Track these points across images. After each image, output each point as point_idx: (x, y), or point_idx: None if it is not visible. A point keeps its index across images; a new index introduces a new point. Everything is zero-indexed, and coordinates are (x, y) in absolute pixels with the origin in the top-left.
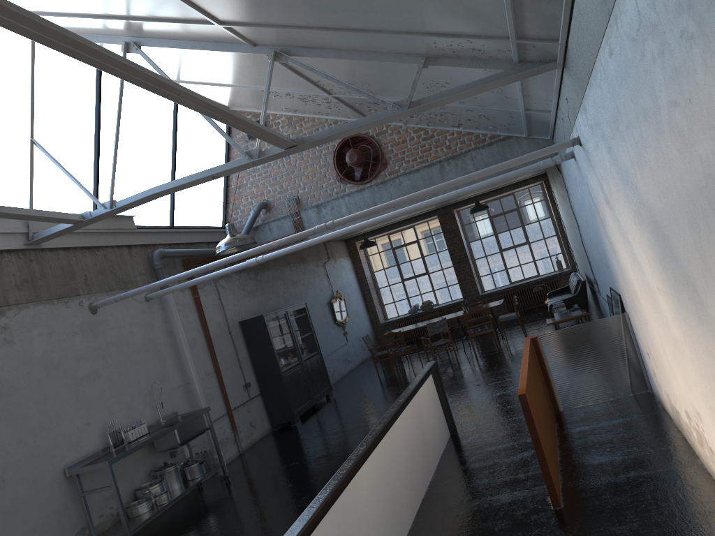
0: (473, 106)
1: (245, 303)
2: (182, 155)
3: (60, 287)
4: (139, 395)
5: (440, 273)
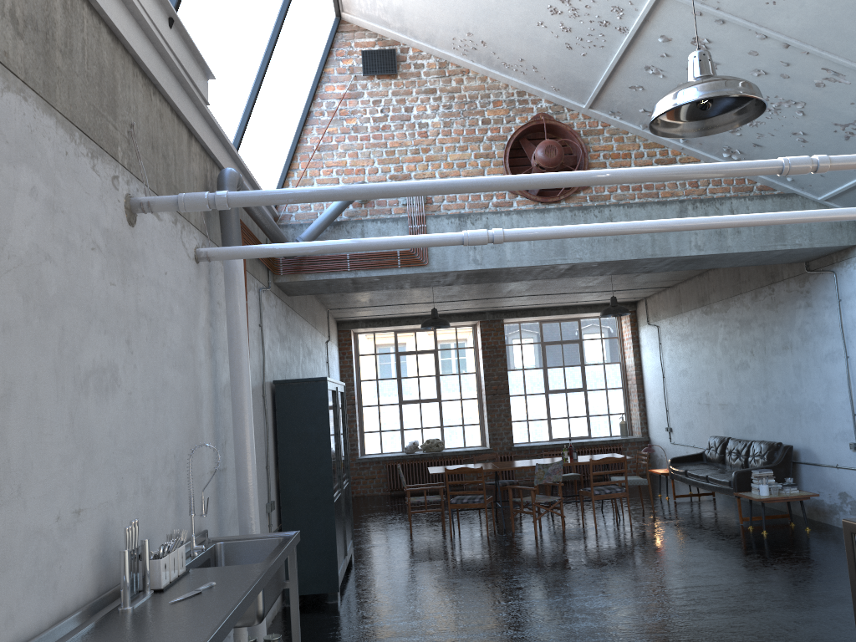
0: None
1: (277, 353)
2: (284, 34)
3: (90, 108)
4: (164, 468)
5: (458, 404)
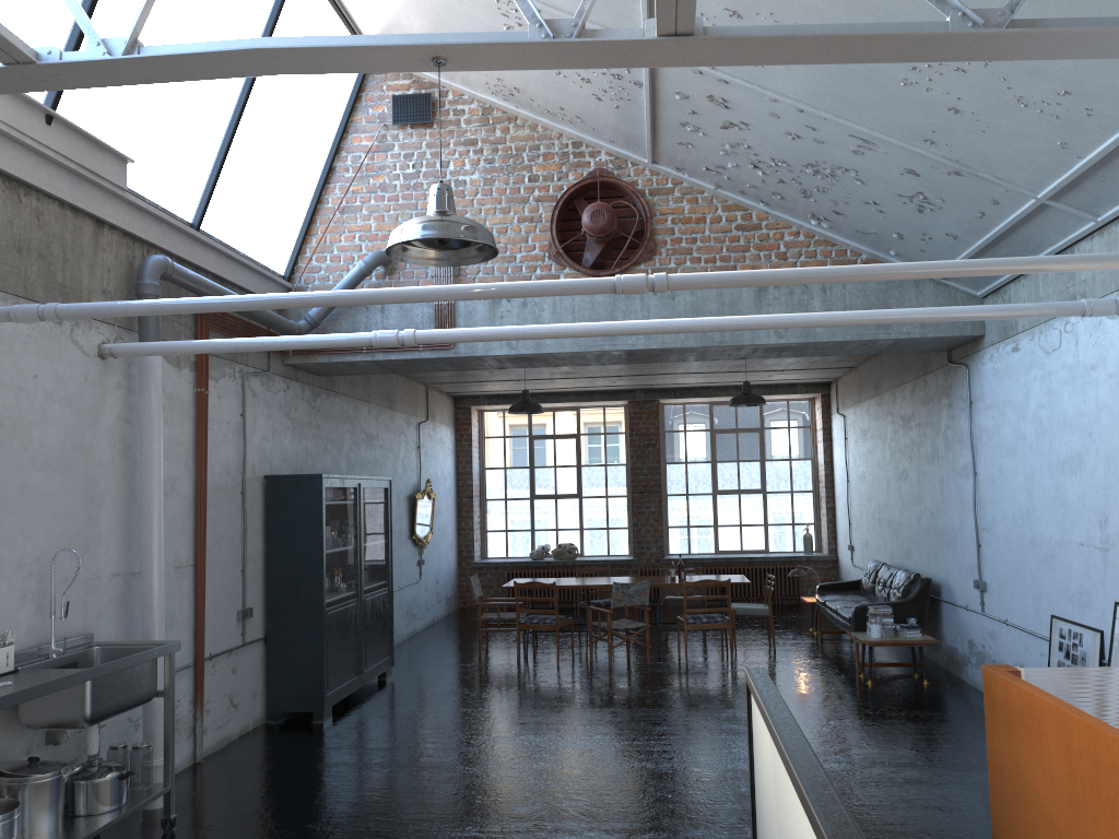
0: (943, 158)
1: (283, 444)
2: (263, 92)
3: None
4: (16, 570)
5: (602, 502)
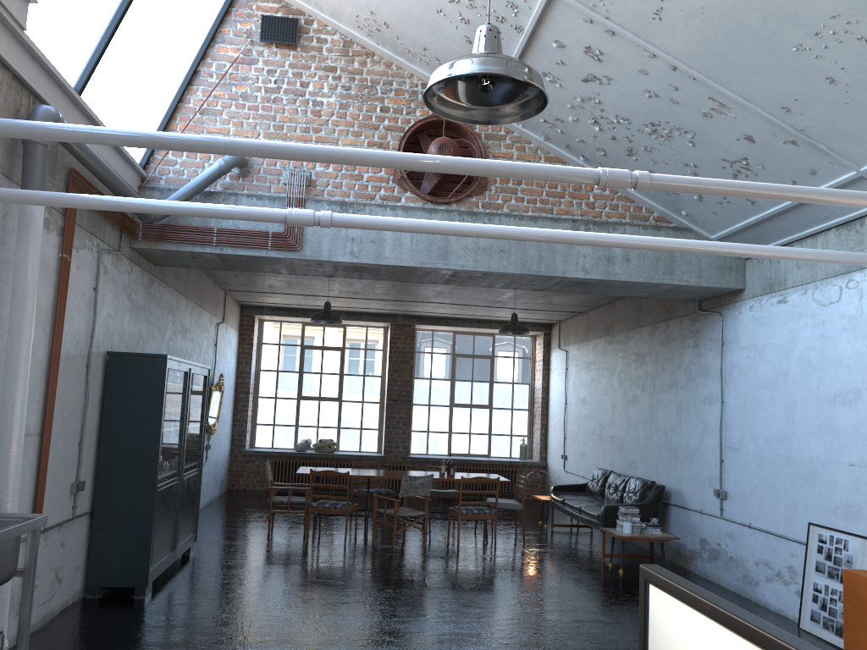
0: (789, 127)
1: (123, 323)
2: None
3: None
4: None
5: (358, 406)
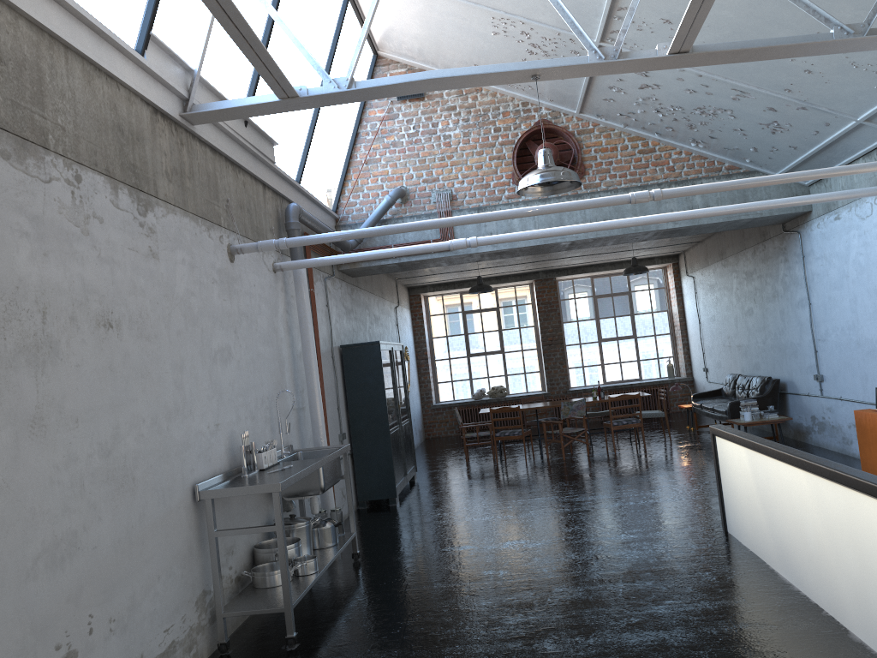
0: (795, 100)
1: (343, 324)
2: None
3: (205, 202)
4: (261, 405)
5: (519, 354)
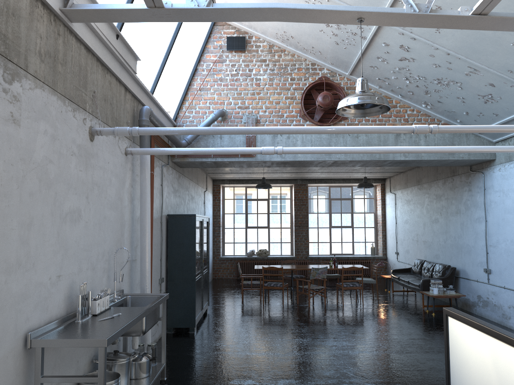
0: (513, 79)
1: (171, 199)
2: (181, 31)
3: (73, 88)
4: (102, 258)
5: (279, 230)
